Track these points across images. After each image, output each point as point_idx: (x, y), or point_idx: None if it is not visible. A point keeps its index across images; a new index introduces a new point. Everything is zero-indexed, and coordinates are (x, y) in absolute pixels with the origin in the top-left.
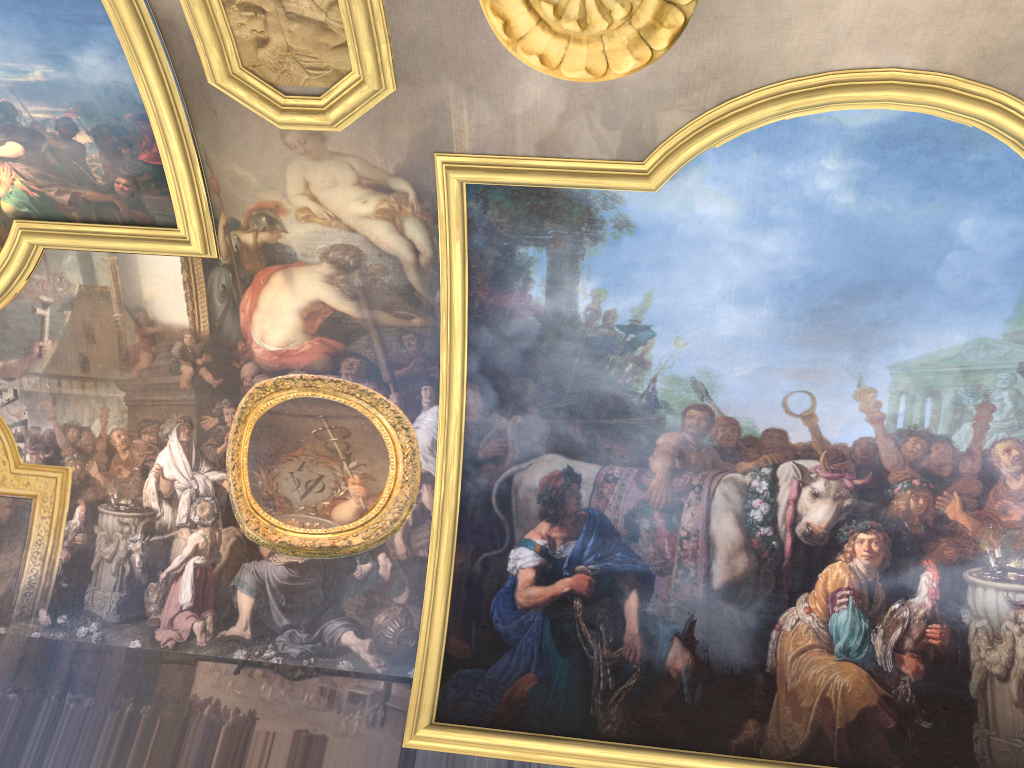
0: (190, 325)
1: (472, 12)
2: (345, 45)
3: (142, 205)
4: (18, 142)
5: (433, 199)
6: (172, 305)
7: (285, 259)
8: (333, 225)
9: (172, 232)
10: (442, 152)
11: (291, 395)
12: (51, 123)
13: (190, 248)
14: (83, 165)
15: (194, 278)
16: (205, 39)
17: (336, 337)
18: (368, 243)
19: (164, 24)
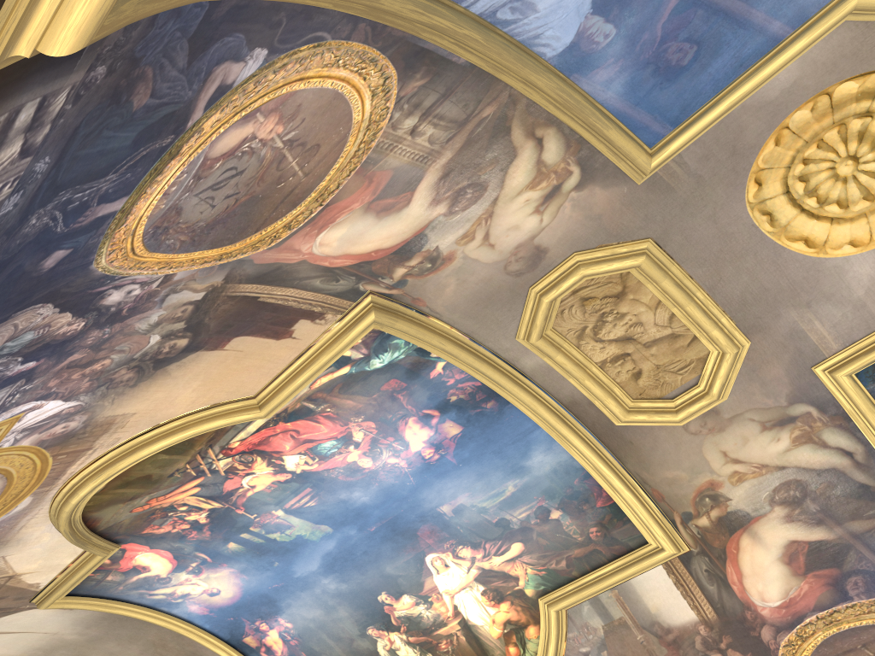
0: (698, 617)
1: (774, 252)
2: (695, 338)
3: (615, 539)
4: (517, 541)
5: (834, 403)
6: (675, 607)
7: (741, 521)
8: (763, 472)
9: (646, 548)
10: (817, 363)
11: (818, 638)
12: (531, 515)
13: (665, 553)
14: (563, 533)
15: (680, 576)
16: (600, 397)
17: (825, 565)
18: (801, 470)
19: (570, 405)
